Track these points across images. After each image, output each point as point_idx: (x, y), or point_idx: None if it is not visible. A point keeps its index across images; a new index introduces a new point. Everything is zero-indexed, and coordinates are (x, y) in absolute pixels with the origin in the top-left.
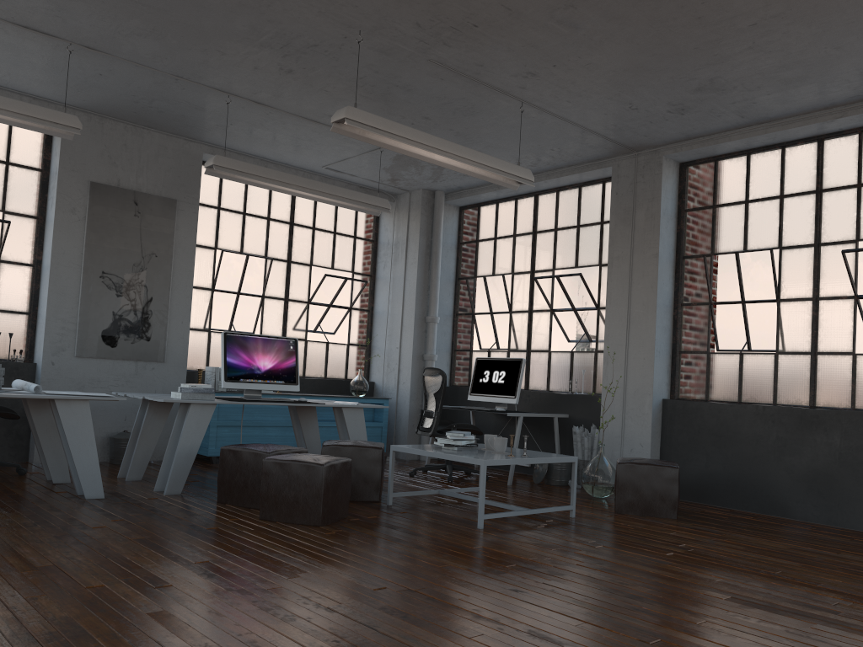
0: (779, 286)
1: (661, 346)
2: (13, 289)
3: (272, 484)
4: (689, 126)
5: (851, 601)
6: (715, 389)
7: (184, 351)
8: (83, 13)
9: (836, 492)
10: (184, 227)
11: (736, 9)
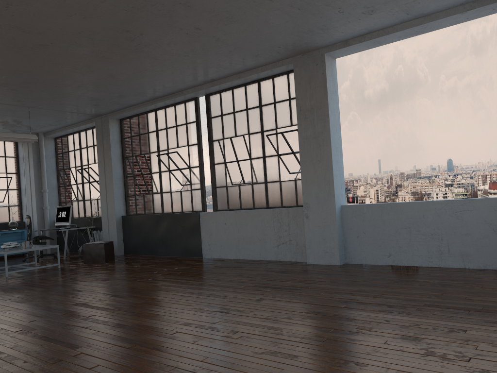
0: (150, 168)
1: (118, 195)
2: None
3: None
4: (107, 108)
5: (93, 279)
6: (138, 209)
7: None
8: None
9: (167, 244)
10: None
11: (65, 84)
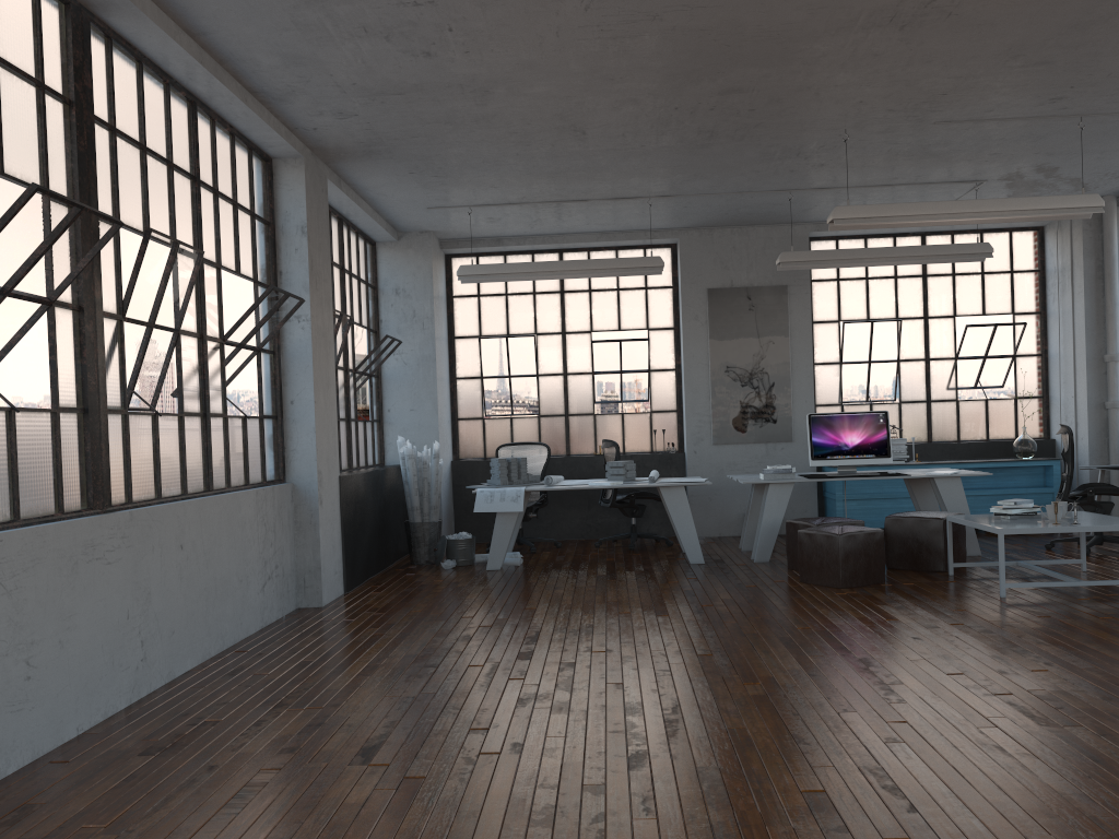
0: None
1: None
2: (662, 392)
3: (804, 552)
4: None
5: None
6: None
7: None
8: (643, 182)
9: None
10: (798, 310)
11: None
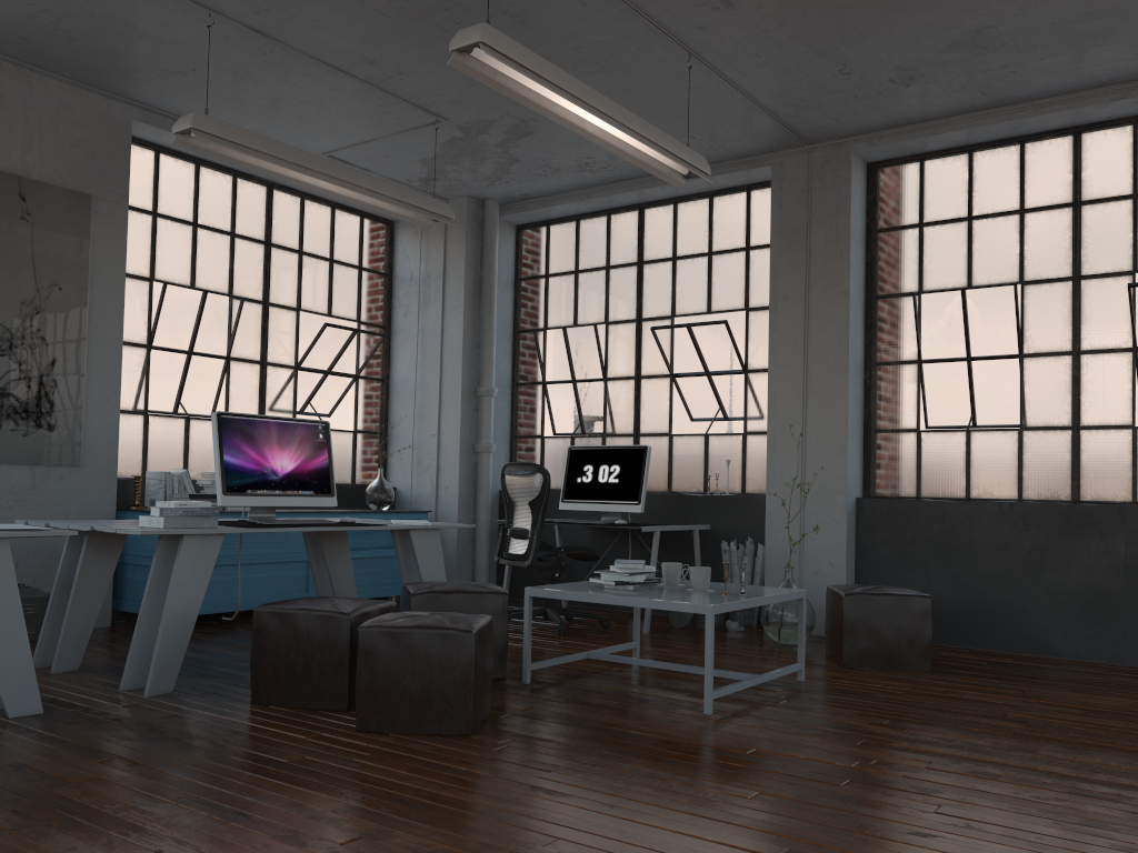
0: (1022, 336)
1: (854, 423)
2: None
3: (379, 670)
4: (905, 106)
5: None
6: (930, 482)
7: (113, 448)
8: None
9: (1121, 617)
10: (106, 242)
11: None
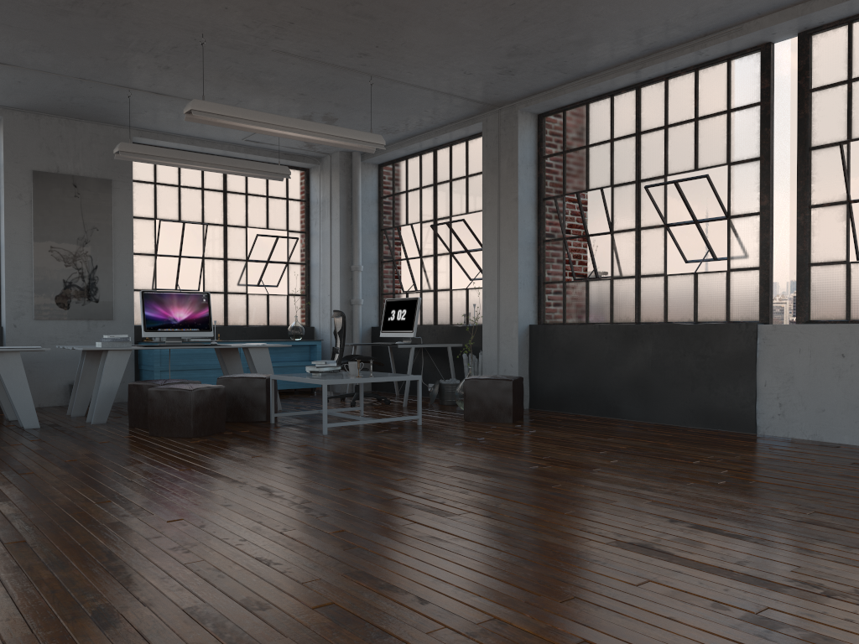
0: (611, 220)
1: (526, 279)
2: None
3: (156, 408)
4: (527, 84)
5: (551, 465)
6: (569, 313)
7: (131, 309)
8: None
9: (650, 393)
10: (121, 203)
11: None
